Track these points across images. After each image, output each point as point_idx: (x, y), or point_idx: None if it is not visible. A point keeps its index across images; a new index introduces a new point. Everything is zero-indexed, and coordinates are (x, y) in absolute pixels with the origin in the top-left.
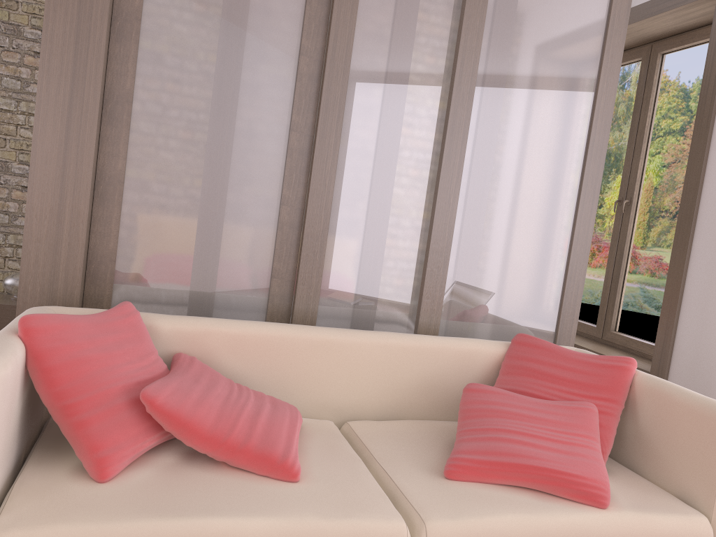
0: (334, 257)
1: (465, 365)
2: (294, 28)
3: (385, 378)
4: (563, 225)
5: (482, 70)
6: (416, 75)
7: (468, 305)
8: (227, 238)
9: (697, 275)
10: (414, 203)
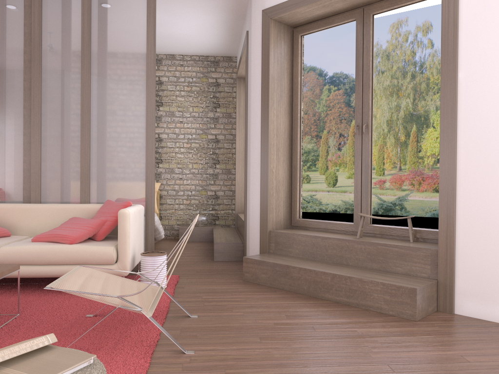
0: (45, 180)
1: (84, 213)
2: (21, 99)
3: (51, 220)
4: (140, 156)
5: (93, 101)
6: (68, 108)
7: (101, 193)
8: (5, 177)
9: (247, 172)
10: (75, 155)
